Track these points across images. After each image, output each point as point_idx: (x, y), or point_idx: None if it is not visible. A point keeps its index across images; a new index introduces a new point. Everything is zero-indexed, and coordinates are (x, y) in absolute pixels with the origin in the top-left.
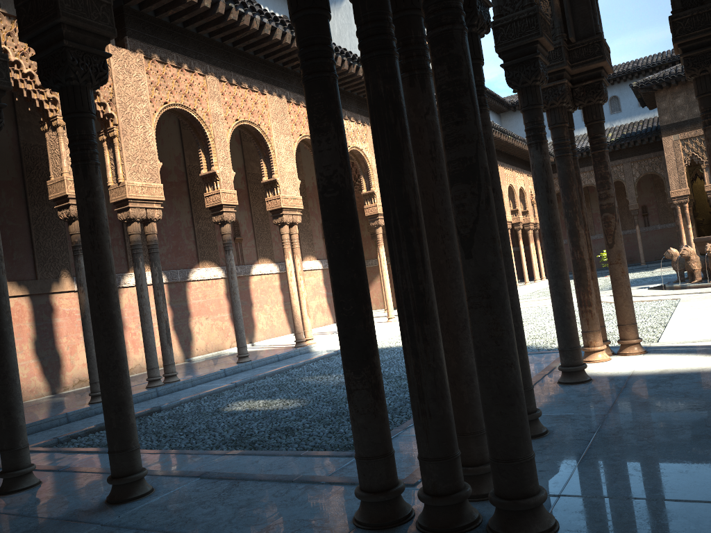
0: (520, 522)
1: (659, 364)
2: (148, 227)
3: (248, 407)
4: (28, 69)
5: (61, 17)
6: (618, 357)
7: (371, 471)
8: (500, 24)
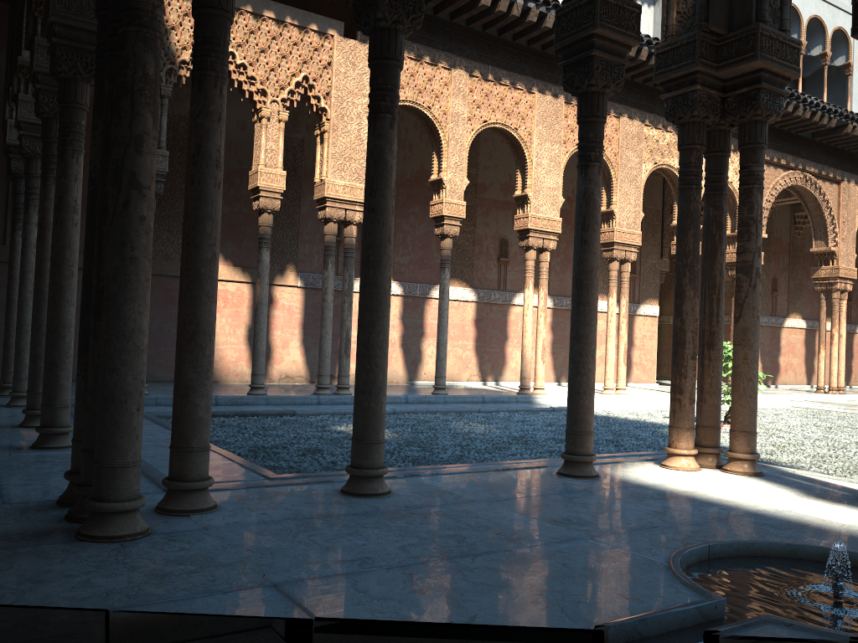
0: (89, 522)
1: (719, 487)
2: (347, 230)
3: (348, 430)
4: (242, 61)
5: (50, 17)
6: (710, 471)
7: (73, 452)
8: (562, 13)
